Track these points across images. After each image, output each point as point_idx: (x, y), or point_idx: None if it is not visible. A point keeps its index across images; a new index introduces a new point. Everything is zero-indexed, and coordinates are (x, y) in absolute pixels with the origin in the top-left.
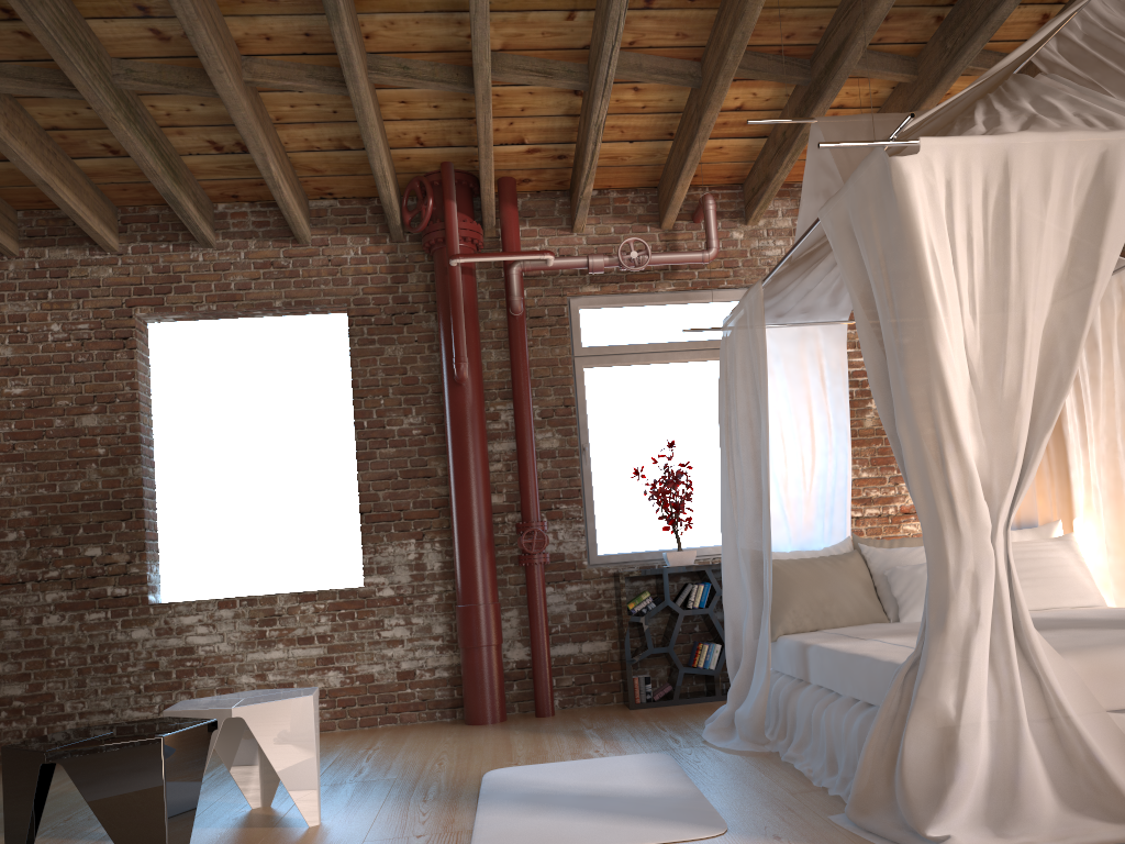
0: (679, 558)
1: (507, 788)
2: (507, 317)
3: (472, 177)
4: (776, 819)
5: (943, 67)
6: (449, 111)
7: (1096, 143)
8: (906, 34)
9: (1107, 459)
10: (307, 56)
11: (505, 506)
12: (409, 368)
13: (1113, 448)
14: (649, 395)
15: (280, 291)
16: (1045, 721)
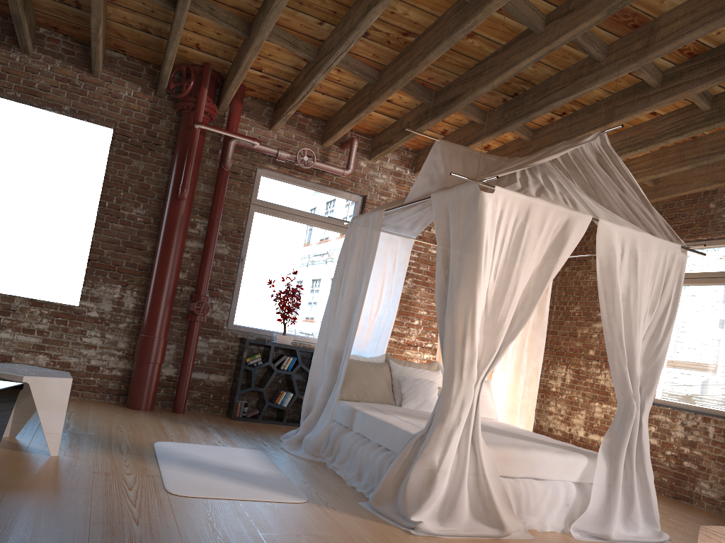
0: (283, 339)
1: (173, 454)
2: (218, 168)
3: (221, 77)
4: (331, 499)
5: (499, 125)
6: (225, 39)
7: (567, 214)
8: (487, 101)
9: (519, 349)
10: None
11: (185, 280)
12: (145, 178)
13: (522, 344)
14: (289, 239)
15: (70, 101)
16: (473, 475)
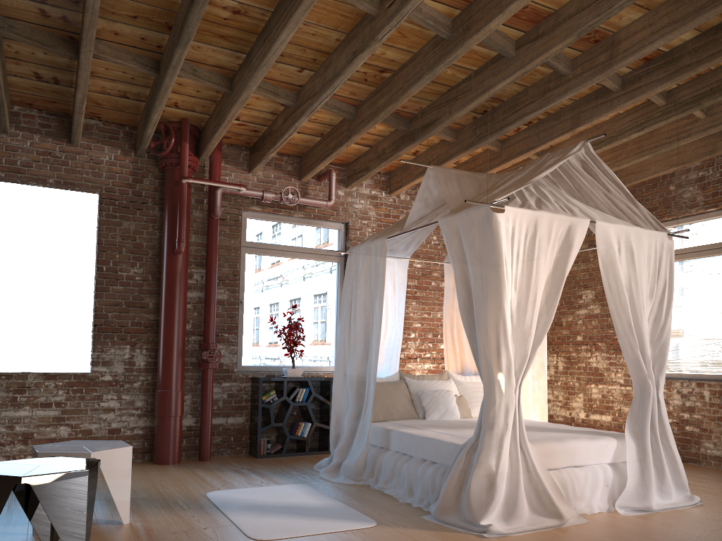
0: (293, 372)
1: (231, 502)
2: (208, 217)
3: (198, 129)
4: (396, 518)
5: (472, 142)
6: (204, 95)
7: (568, 221)
8: (457, 120)
9: None
10: (134, 48)
11: (191, 331)
12: (138, 237)
13: None
14: (282, 275)
15: (54, 173)
16: (525, 473)
